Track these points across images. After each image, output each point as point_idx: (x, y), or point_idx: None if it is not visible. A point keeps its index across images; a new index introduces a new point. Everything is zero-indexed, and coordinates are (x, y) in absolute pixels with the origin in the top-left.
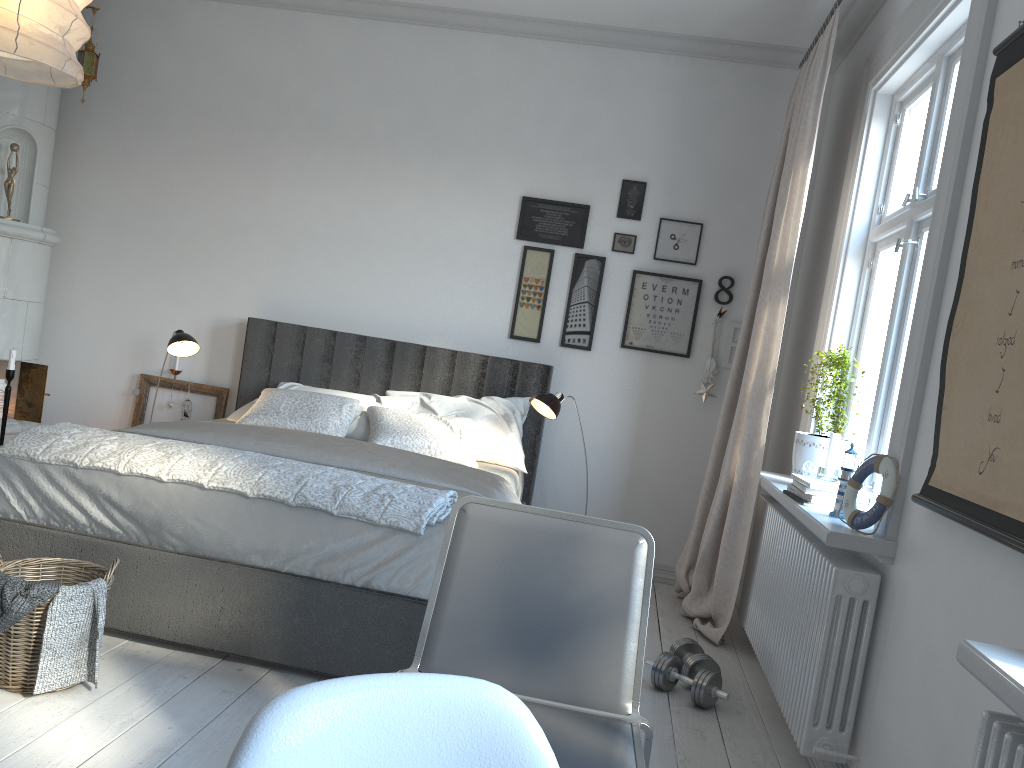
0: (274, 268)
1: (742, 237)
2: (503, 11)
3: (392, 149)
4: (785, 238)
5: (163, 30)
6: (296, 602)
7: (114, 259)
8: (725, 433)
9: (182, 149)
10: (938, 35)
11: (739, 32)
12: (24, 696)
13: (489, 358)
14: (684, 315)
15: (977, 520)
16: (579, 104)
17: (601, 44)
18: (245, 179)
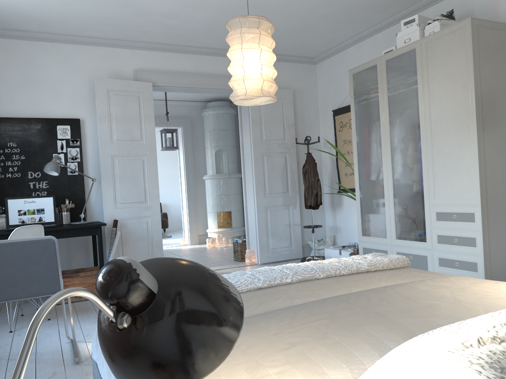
0: None
1: None
2: None
3: None
4: None
5: None
6: None
7: None
8: None
9: None
10: None
11: None
12: None
13: None
14: None
15: None
16: None
17: None
18: None
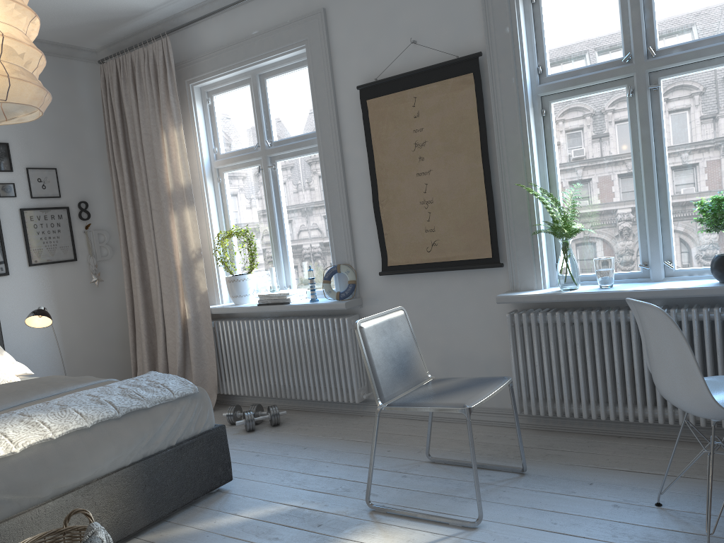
0: None
1: (82, 174)
2: None
3: None
4: (174, 172)
5: None
6: (145, 478)
7: None
8: (144, 297)
9: None
10: (260, 65)
11: (52, 35)
12: None
13: None
14: (65, 233)
15: (437, 267)
16: None
17: None
18: None
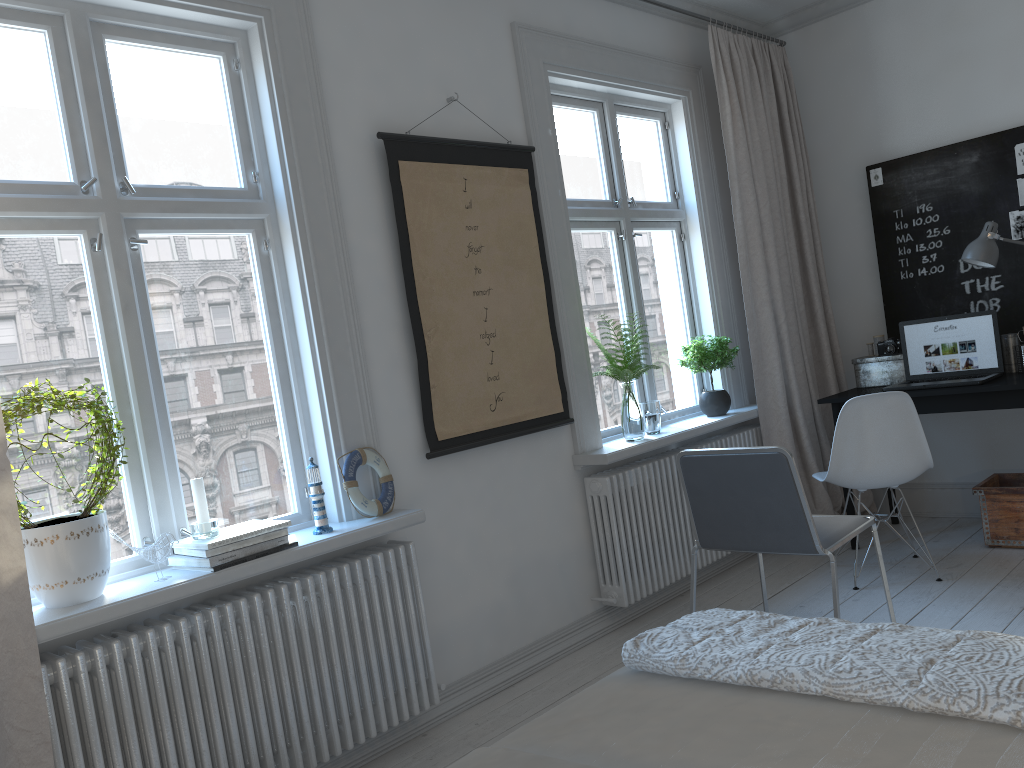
0: None
1: None
2: None
3: None
4: None
5: None
6: None
7: None
8: None
9: None
10: (121, 2)
11: None
12: None
13: None
14: None
15: (506, 433)
16: None
17: None
18: None
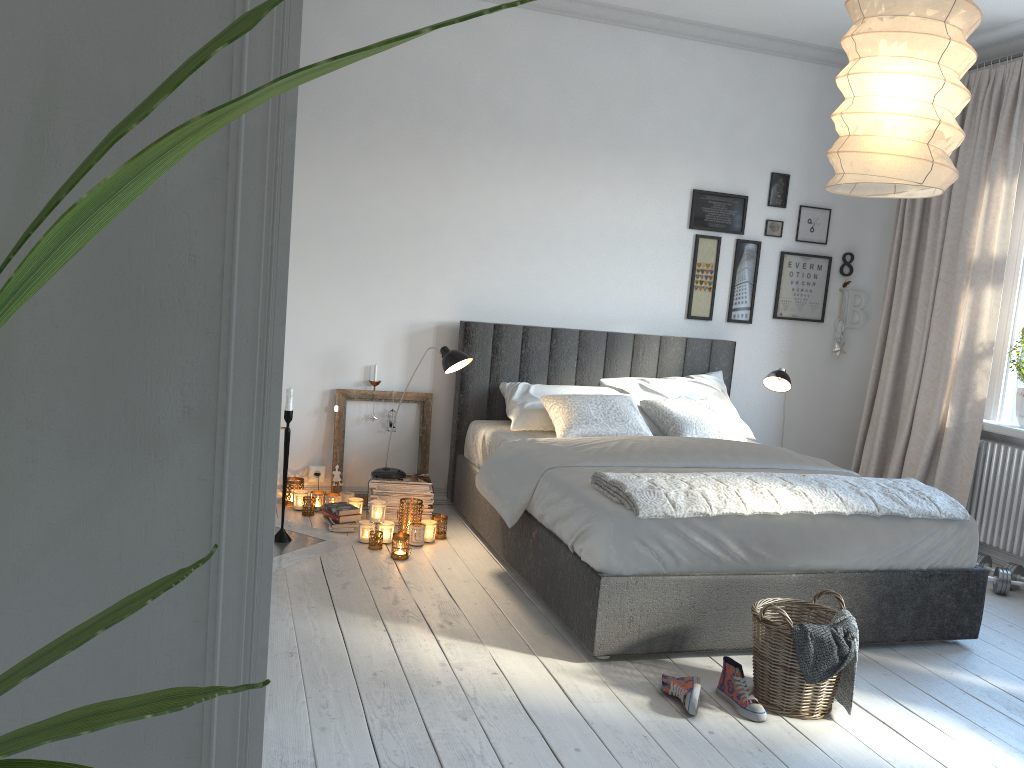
0: (469, 268)
1: (857, 219)
2: (686, 17)
3: (577, 145)
4: (985, 237)
5: (328, 11)
6: (884, 592)
7: (291, 268)
8: (893, 386)
9: (361, 146)
10: None
11: None
12: (829, 719)
13: (686, 340)
14: (818, 287)
15: None
16: (736, 104)
17: (753, 49)
18: (432, 177)
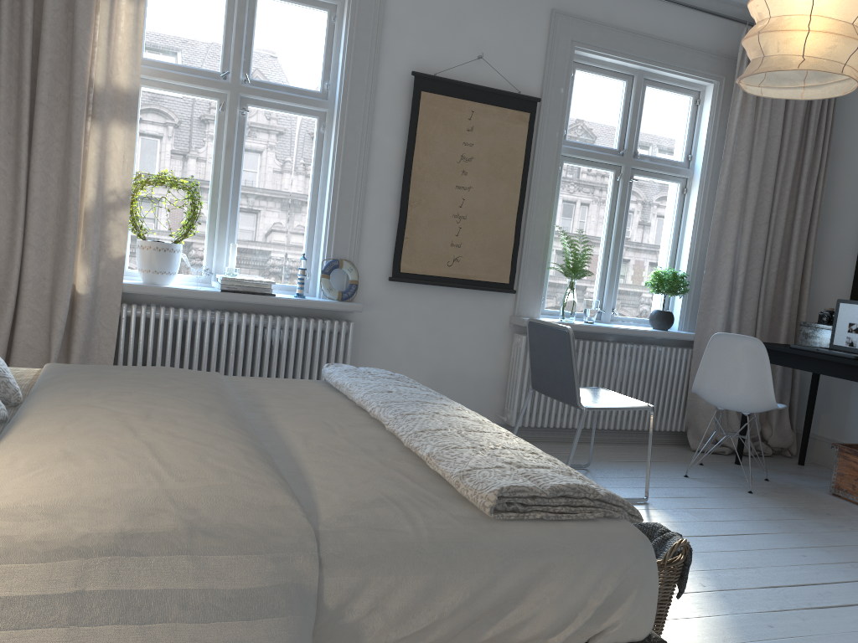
0: None
1: None
2: None
3: None
4: (110, 62)
5: None
6: None
7: None
8: None
9: None
10: None
11: None
12: None
13: None
14: None
15: (454, 283)
16: None
17: None
18: None
